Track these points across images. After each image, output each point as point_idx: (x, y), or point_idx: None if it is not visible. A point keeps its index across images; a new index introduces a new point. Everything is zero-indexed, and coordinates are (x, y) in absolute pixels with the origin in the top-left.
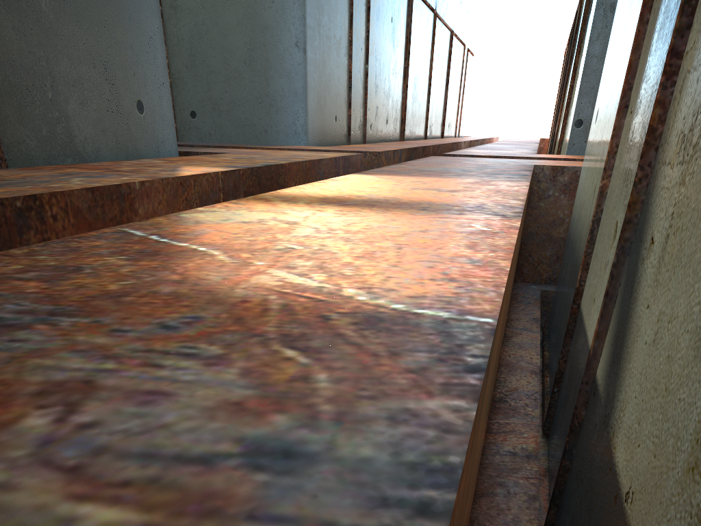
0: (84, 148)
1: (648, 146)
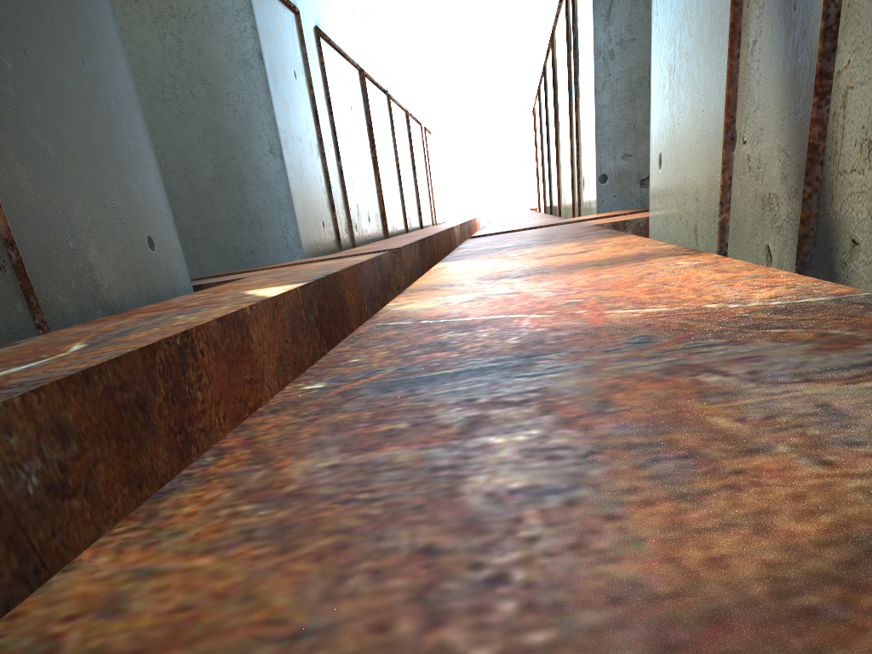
0: (110, 297)
1: (813, 163)
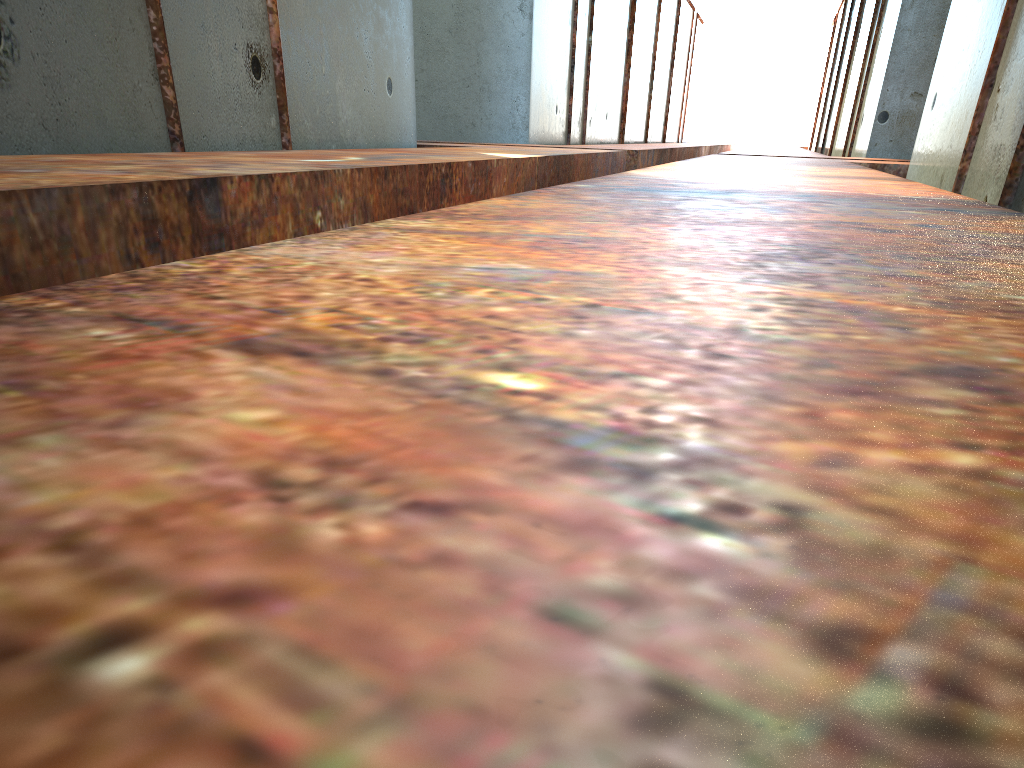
0: (345, 134)
1: None
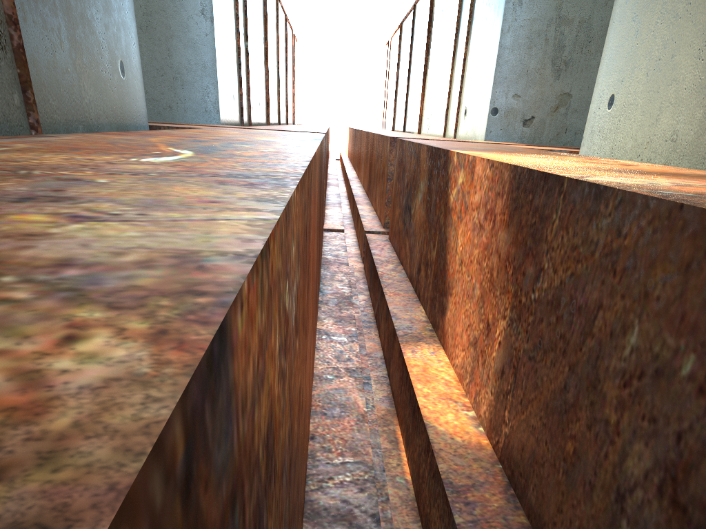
0: (89, 115)
1: None
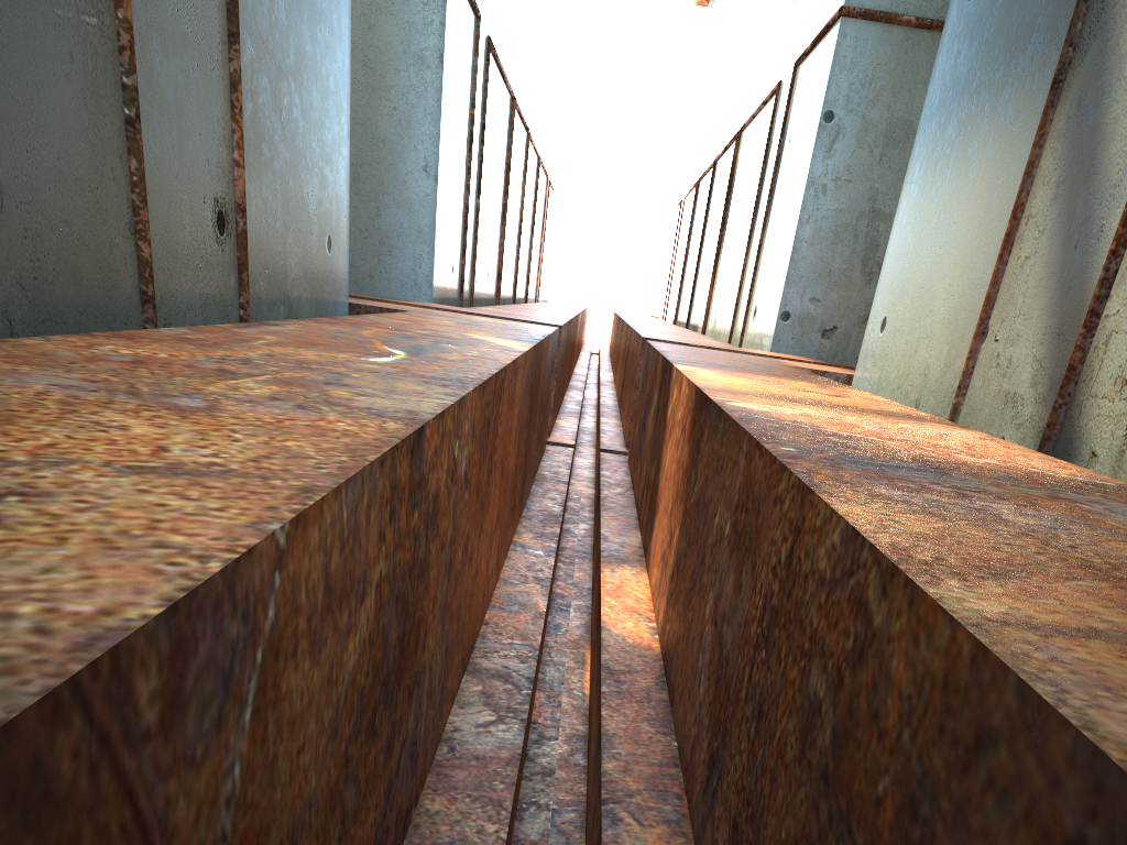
0: (292, 293)
1: (1069, 380)
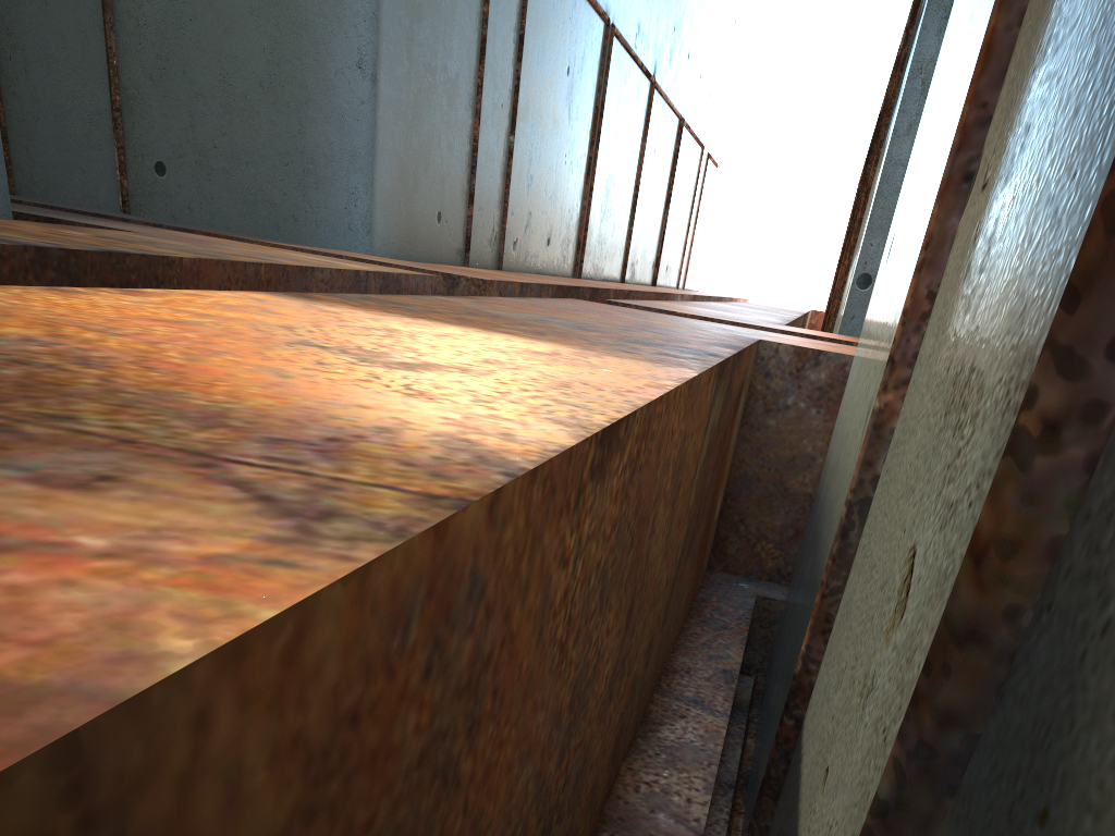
0: None
1: None
